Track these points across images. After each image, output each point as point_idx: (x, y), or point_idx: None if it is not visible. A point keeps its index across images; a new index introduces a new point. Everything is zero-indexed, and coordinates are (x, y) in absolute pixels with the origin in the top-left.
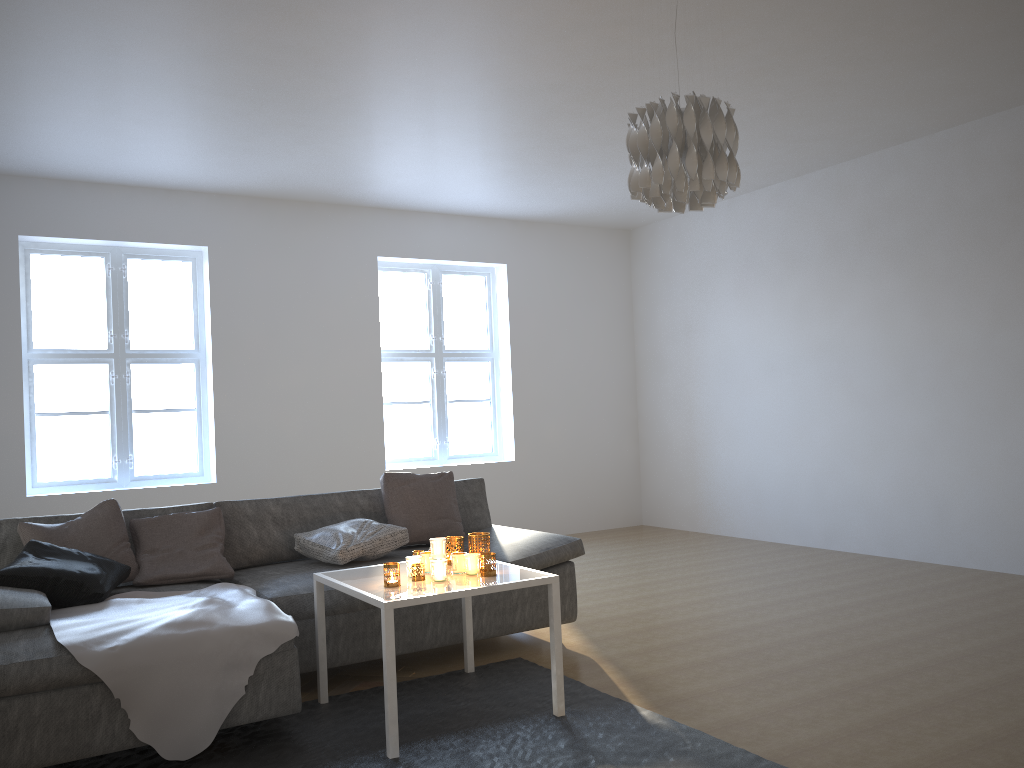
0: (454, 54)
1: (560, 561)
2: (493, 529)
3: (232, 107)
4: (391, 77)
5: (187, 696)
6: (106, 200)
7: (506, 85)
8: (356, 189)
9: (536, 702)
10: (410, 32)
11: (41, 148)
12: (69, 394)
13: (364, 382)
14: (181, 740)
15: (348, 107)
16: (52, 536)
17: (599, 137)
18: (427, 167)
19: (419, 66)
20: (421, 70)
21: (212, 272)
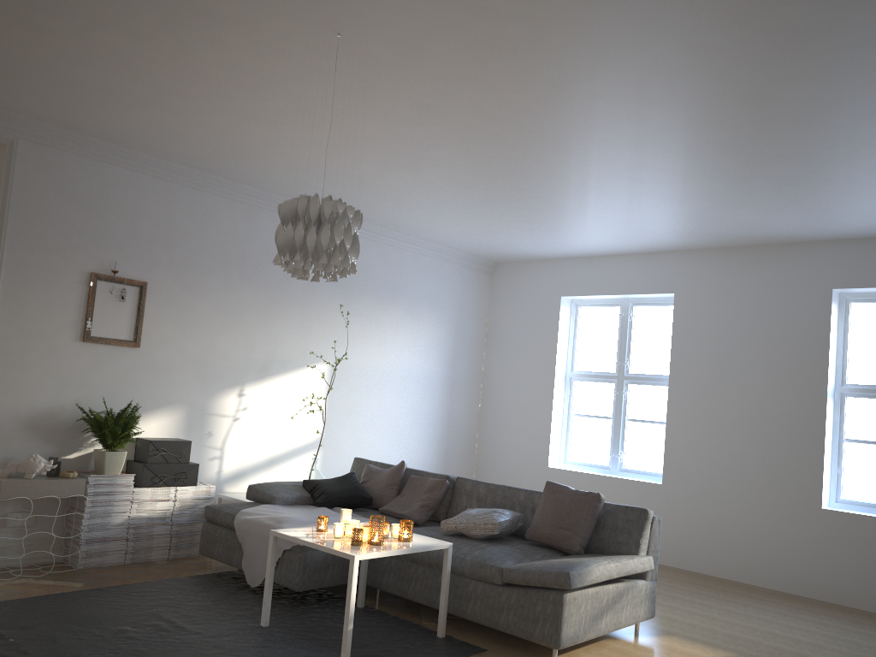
0: (539, 142)
1: (543, 584)
2: (615, 555)
3: (539, 204)
4: (553, 165)
5: (255, 554)
6: (610, 266)
7: (626, 143)
8: (767, 230)
9: (371, 655)
10: (486, 143)
11: (533, 243)
12: (591, 402)
13: (805, 415)
14: (251, 575)
15: (587, 186)
16: (368, 473)
17: (841, 143)
18: (767, 204)
19: (546, 155)
20: (553, 156)
21: (675, 313)
